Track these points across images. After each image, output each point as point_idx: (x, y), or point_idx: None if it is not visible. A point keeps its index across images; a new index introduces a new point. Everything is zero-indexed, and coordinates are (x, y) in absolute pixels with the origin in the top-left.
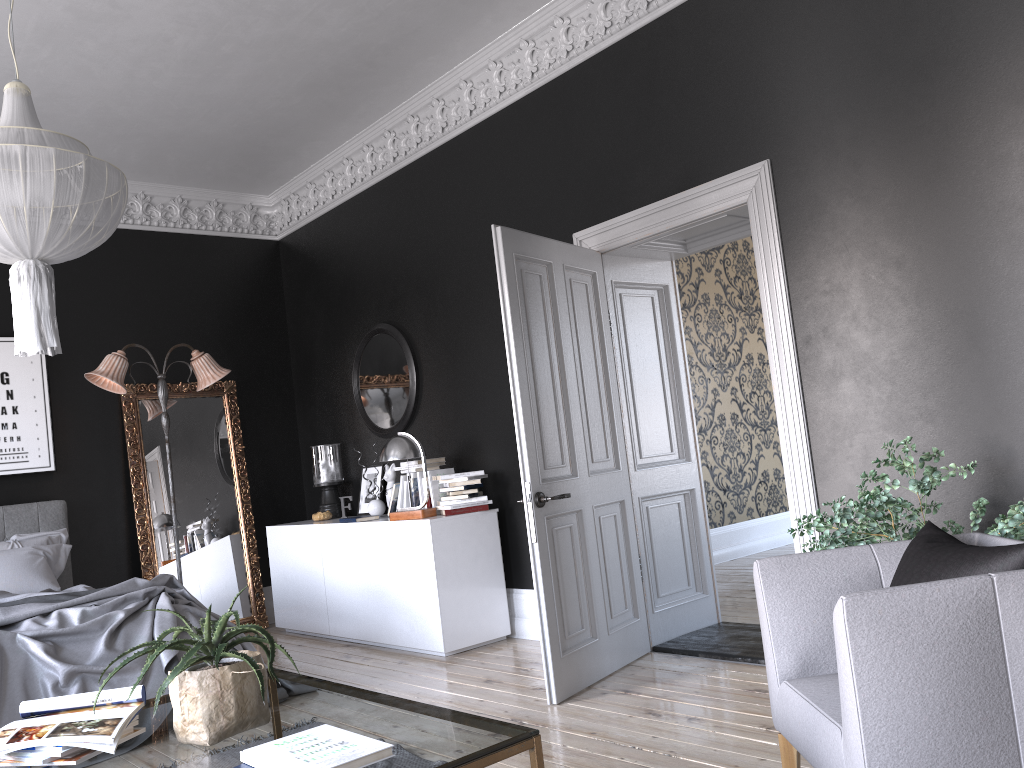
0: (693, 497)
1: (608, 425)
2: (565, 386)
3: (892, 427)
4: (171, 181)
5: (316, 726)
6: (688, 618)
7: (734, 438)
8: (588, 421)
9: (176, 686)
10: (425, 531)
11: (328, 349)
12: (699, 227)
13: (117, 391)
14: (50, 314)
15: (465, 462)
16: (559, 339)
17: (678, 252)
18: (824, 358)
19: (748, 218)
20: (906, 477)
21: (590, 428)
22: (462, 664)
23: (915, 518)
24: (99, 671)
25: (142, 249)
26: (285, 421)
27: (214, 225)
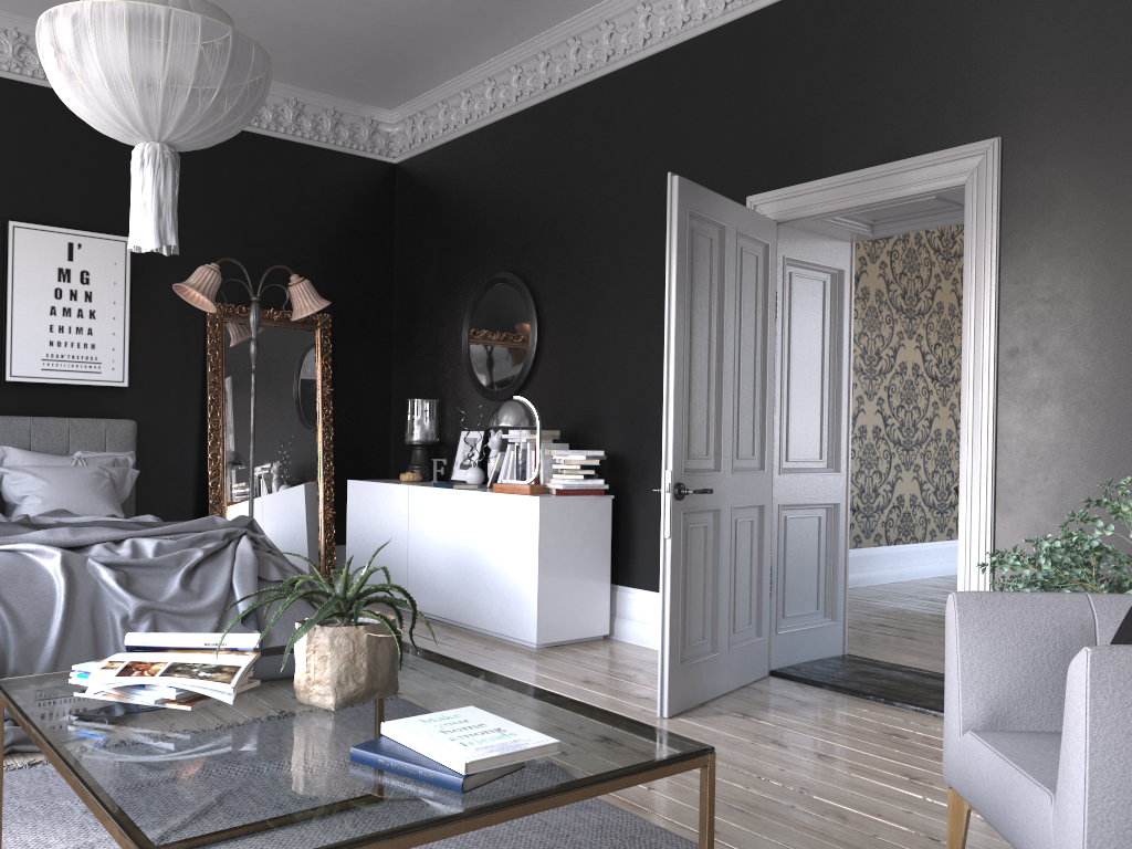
0: (836, 513)
1: (758, 419)
2: (721, 368)
3: (1099, 465)
4: (287, 80)
5: (451, 706)
6: (812, 645)
7: (873, 454)
8: (739, 411)
9: (304, 640)
10: (532, 509)
11: (438, 293)
12: (896, 207)
13: (206, 308)
14: (172, 208)
15: (581, 439)
16: (722, 314)
17: (863, 234)
18: (1029, 376)
19: (958, 204)
20: (1106, 523)
21: (740, 420)
22: (556, 659)
23: (1123, 571)
24: (172, 611)
25: (247, 153)
26: (379, 367)
27: (328, 137)
